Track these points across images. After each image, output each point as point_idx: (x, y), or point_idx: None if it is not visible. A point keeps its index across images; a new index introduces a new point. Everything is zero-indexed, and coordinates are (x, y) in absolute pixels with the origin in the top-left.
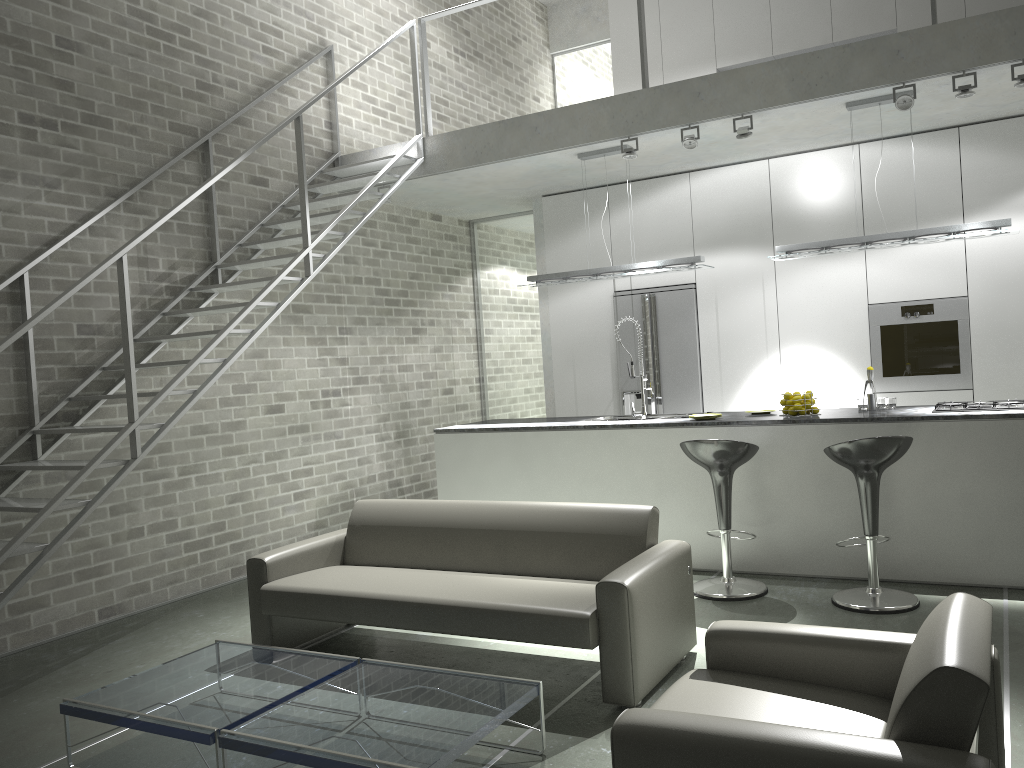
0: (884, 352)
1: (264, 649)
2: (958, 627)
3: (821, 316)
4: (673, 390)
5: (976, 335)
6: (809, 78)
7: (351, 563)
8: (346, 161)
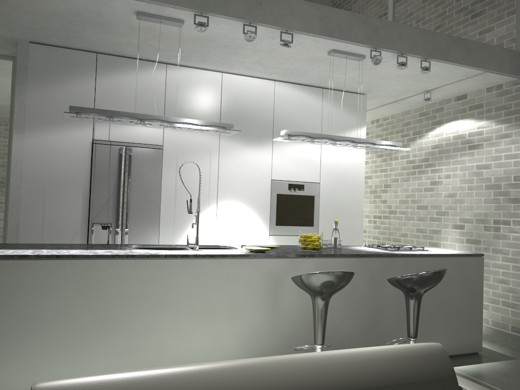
0: (278, 210)
1: None
2: None
3: (244, 183)
4: (138, 225)
5: (322, 205)
6: (330, 24)
7: None
8: None
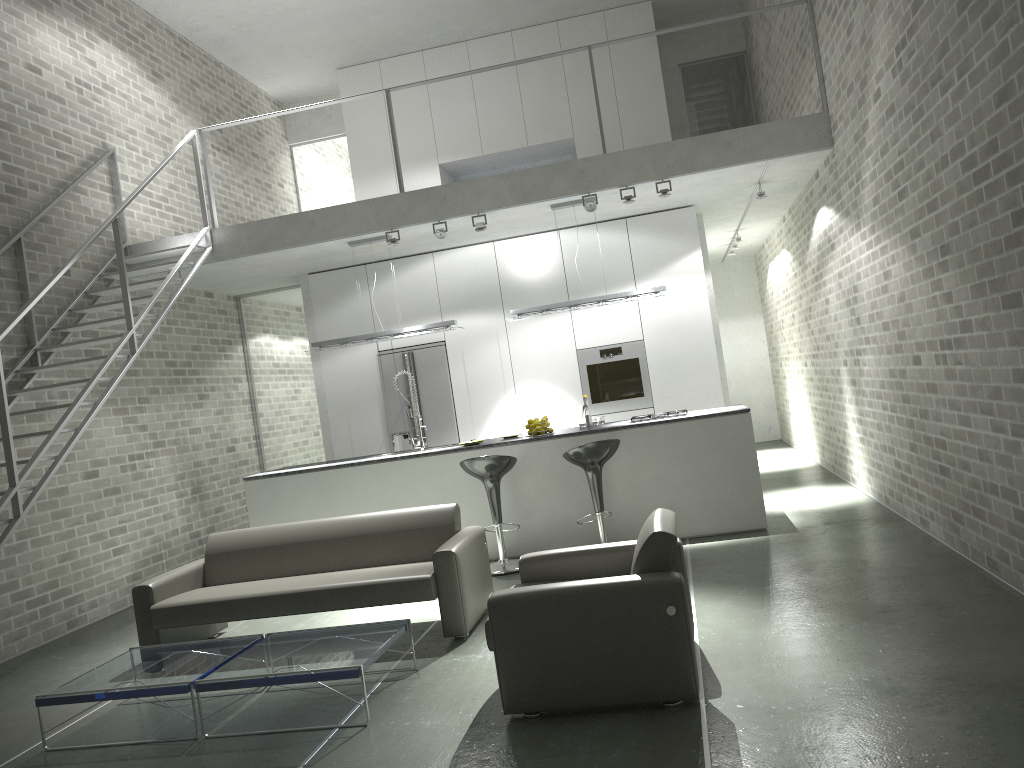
0: (591, 385)
1: (178, 645)
2: (660, 518)
3: (543, 361)
4: (434, 428)
5: (652, 367)
6: (524, 188)
7: (212, 585)
8: (135, 249)
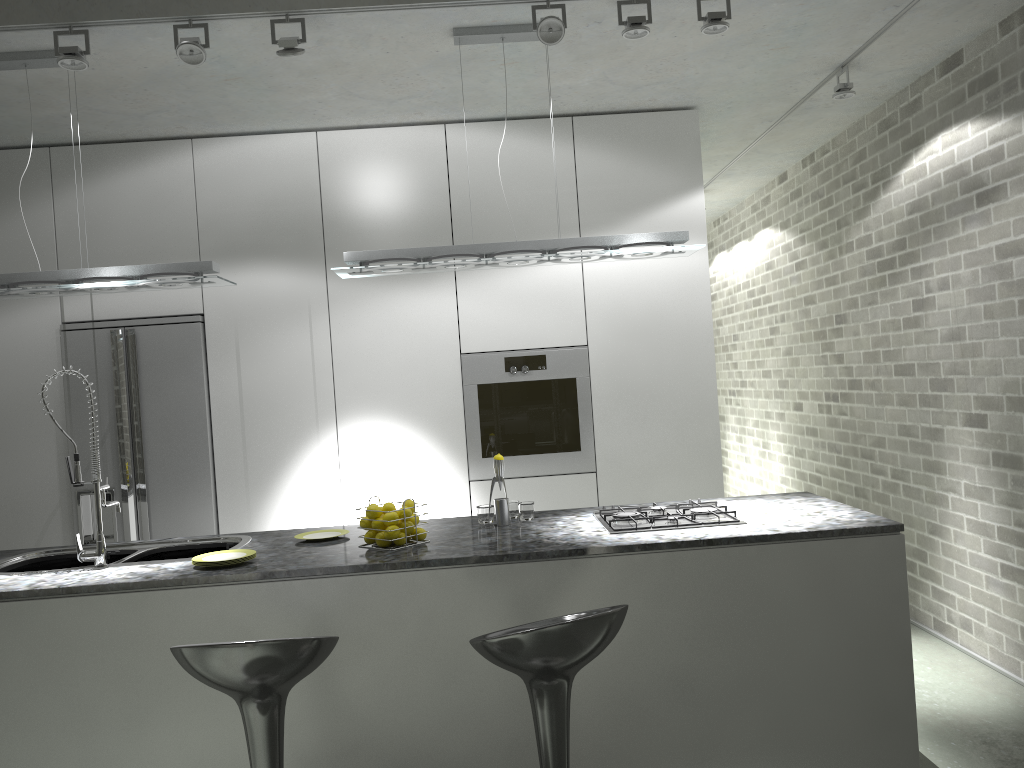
0: (484, 422)
1: None
2: None
3: (396, 369)
4: (167, 486)
5: (599, 398)
6: None
7: None
8: None
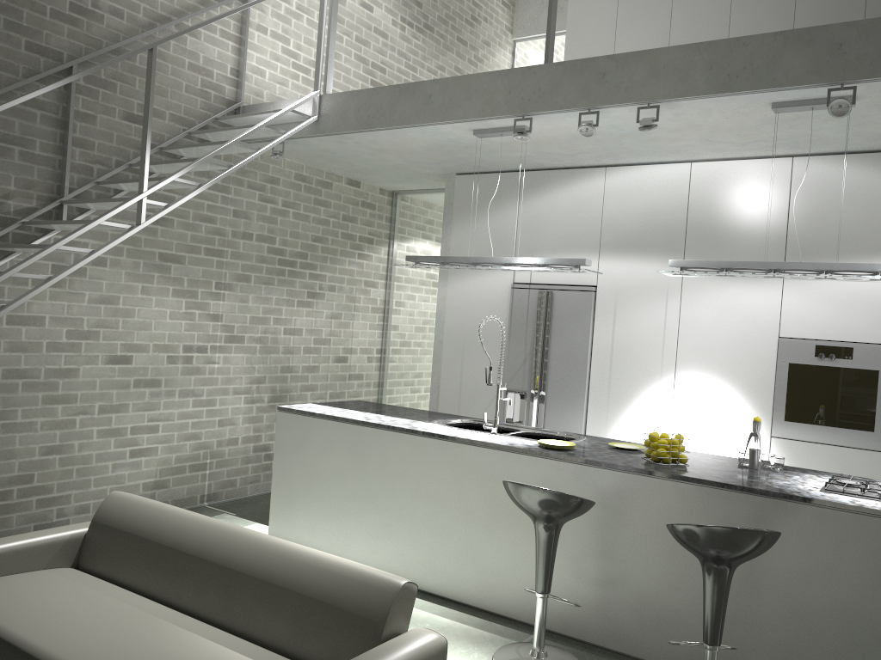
0: (789, 393)
1: None
2: None
3: (725, 342)
4: (557, 396)
5: None
6: (730, 68)
7: (84, 567)
8: (247, 112)
